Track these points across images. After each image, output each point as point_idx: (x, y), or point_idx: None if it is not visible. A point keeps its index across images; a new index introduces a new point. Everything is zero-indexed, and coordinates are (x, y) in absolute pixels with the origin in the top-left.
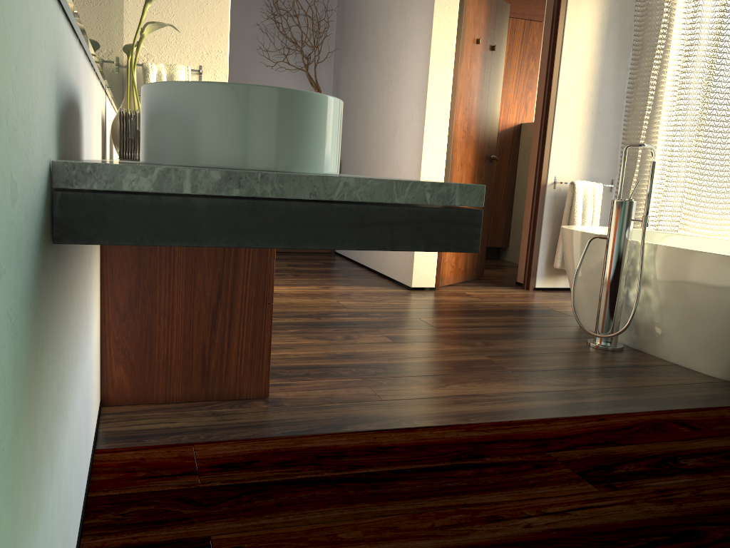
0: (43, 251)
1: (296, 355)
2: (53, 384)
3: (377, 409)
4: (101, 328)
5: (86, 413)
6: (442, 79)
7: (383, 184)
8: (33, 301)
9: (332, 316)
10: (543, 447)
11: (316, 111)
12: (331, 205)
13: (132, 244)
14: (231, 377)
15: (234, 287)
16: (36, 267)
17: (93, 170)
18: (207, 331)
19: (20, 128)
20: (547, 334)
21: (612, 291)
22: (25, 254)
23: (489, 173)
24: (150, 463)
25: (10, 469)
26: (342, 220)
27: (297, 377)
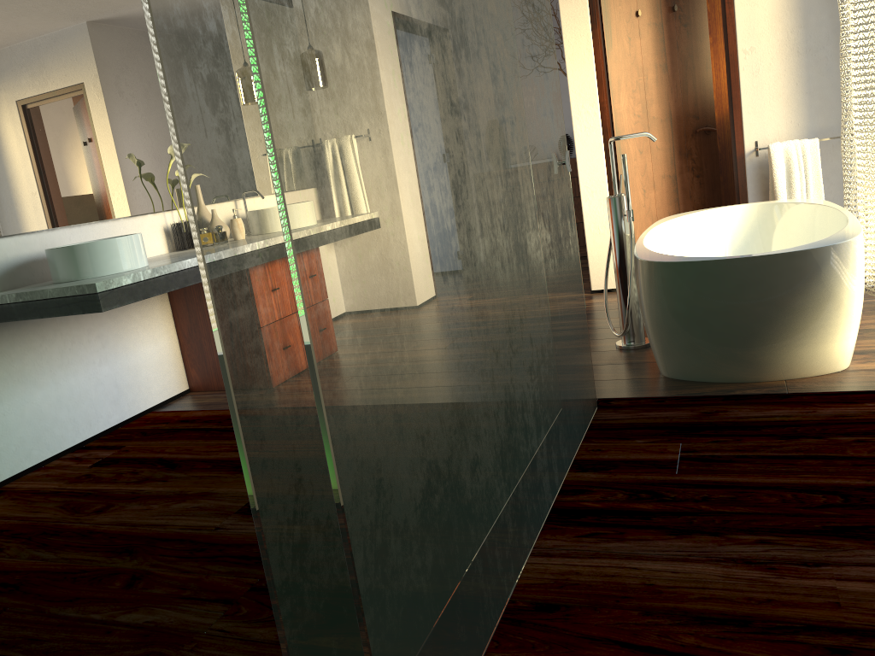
0: None
1: None
2: None
3: None
4: (180, 348)
5: (112, 389)
6: (583, 74)
7: (61, 289)
8: None
9: None
10: None
11: (84, 251)
12: (48, 300)
13: (1, 322)
14: None
15: None
16: None
17: None
18: None
19: None
20: (607, 334)
21: (619, 289)
22: None
23: (706, 147)
24: (160, 418)
25: None
26: (53, 305)
27: None
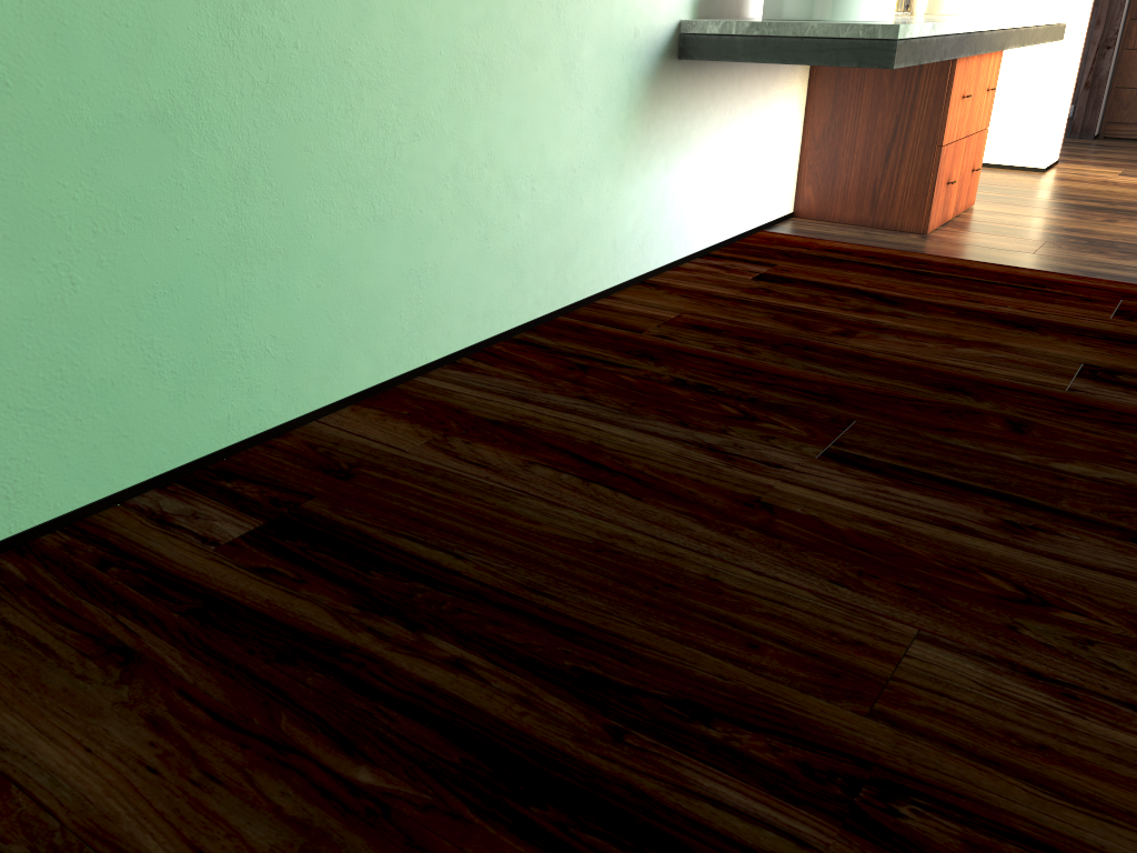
0: (666, 61)
1: (1013, 221)
2: (673, 128)
3: (1012, 256)
4: (800, 154)
5: (742, 189)
6: None
7: (833, 26)
8: (650, 78)
9: (1136, 206)
10: (1126, 298)
11: None
12: (803, 40)
13: (708, 60)
14: (895, 209)
15: (908, 129)
16: (655, 65)
17: (695, 24)
18: (879, 166)
19: (644, 9)
20: None
21: None
22: (644, 57)
23: None
24: (785, 240)
25: (623, 128)
26: (808, 48)
27: (981, 231)
